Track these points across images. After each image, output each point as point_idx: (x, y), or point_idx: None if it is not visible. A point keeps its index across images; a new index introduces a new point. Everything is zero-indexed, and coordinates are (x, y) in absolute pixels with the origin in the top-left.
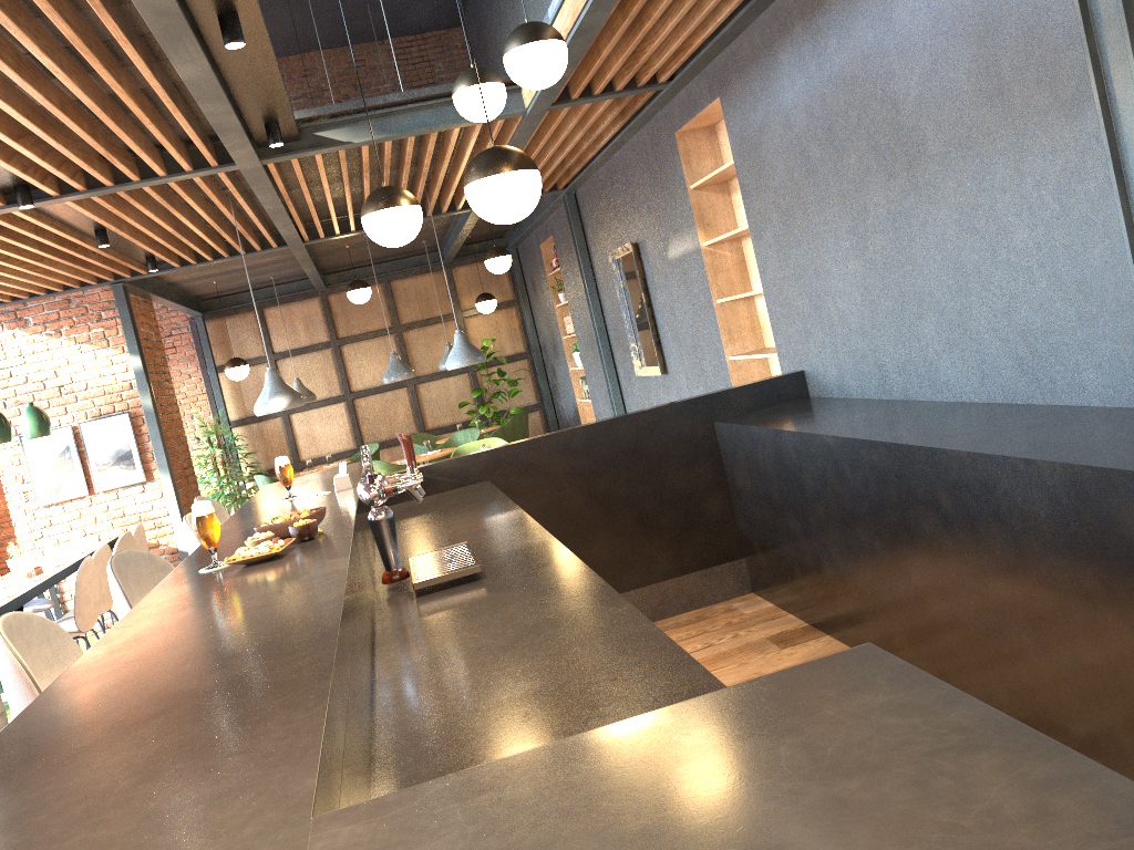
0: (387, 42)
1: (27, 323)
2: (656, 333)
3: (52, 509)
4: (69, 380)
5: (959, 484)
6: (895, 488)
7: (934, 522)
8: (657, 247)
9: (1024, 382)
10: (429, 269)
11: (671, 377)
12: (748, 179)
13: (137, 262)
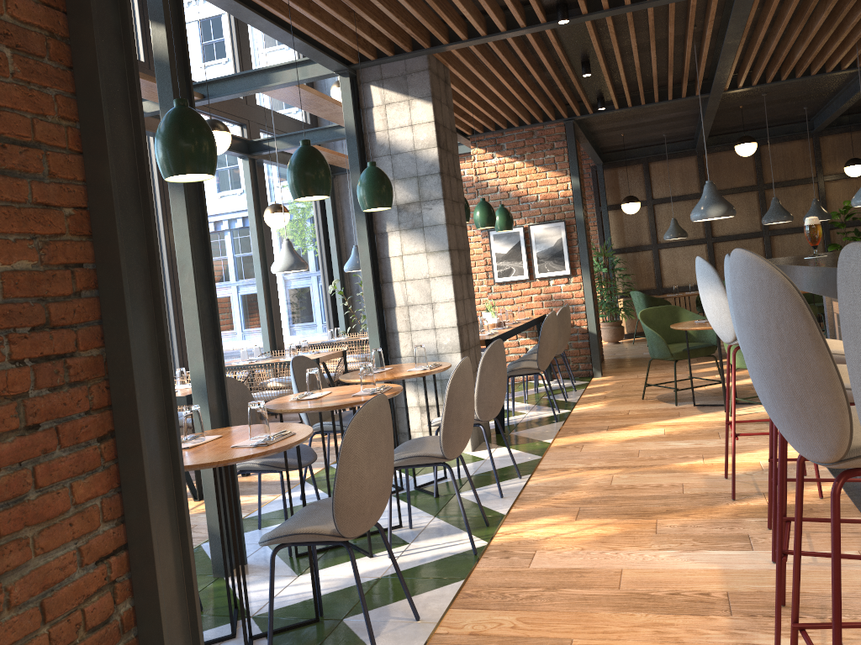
0: None
1: (501, 148)
2: None
3: (503, 286)
4: (525, 192)
5: None
6: None
7: None
8: None
9: None
10: (797, 137)
11: None
12: None
13: (589, 102)
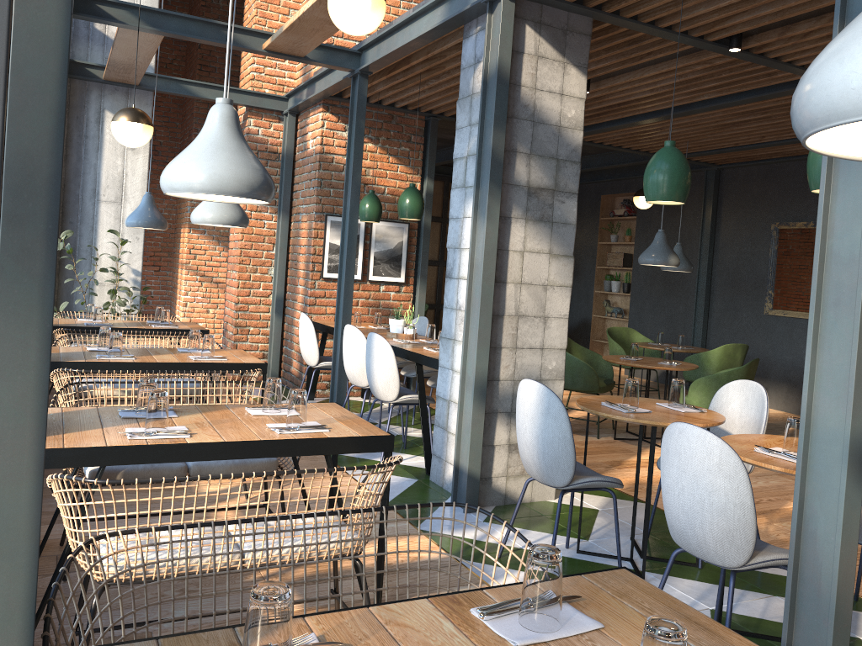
0: None
1: None
2: None
3: (329, 284)
4: (373, 181)
5: None
6: None
7: None
8: None
9: None
10: None
11: None
12: None
13: None
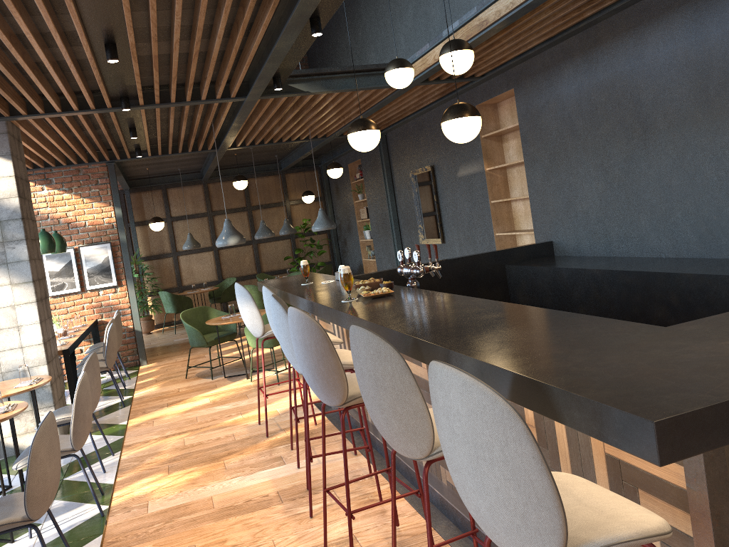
0: None
1: (51, 182)
2: (440, 219)
3: (57, 299)
4: (74, 219)
5: (685, 290)
6: (640, 295)
7: (664, 311)
8: (449, 169)
9: (702, 247)
10: (271, 173)
11: (447, 245)
12: (527, 134)
13: (128, 151)
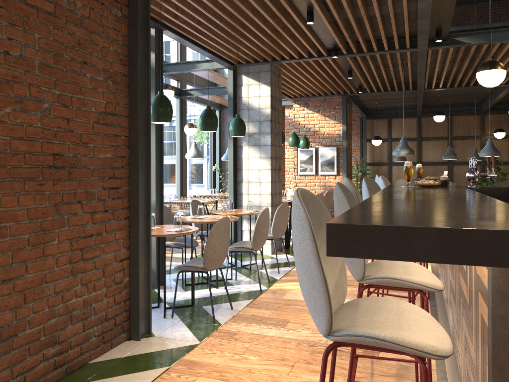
0: (478, 4)
1: (308, 105)
2: None
3: (301, 177)
4: (318, 130)
5: None
6: None
7: None
8: None
9: None
10: (472, 113)
11: None
12: None
13: (354, 88)
